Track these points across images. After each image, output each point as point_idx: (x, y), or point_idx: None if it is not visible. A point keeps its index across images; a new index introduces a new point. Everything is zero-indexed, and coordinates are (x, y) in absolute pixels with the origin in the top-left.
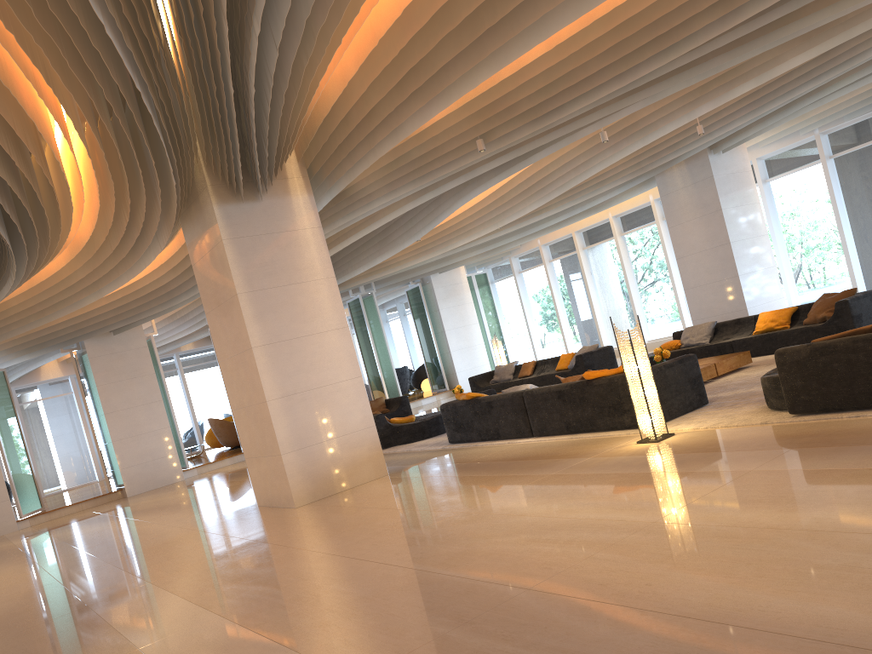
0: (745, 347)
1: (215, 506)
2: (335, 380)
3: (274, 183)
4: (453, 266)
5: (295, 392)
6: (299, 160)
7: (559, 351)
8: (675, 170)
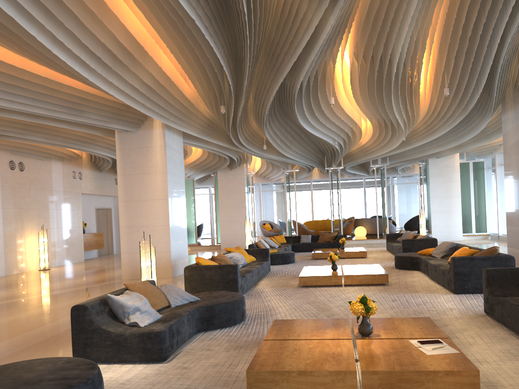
0: (430, 270)
1: None
2: (155, 224)
3: (146, 122)
4: (438, 155)
5: (134, 226)
6: None
7: None
8: (509, 112)
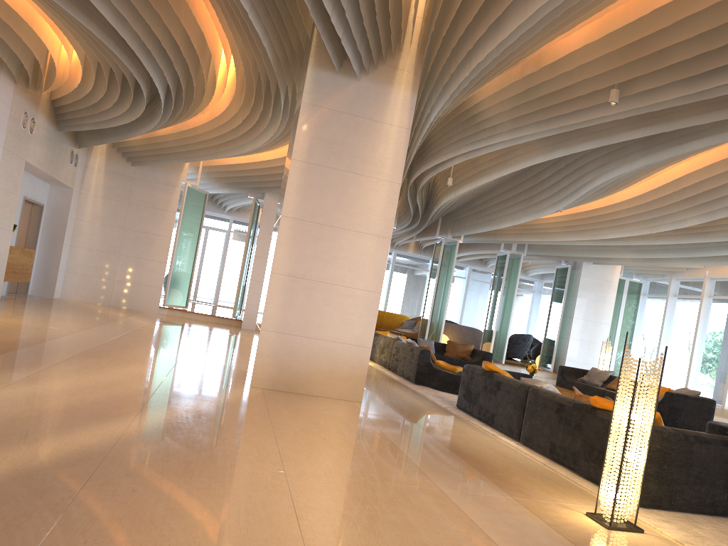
0: None
1: (238, 357)
2: (351, 284)
3: (381, 68)
4: (607, 261)
5: (304, 277)
6: (416, 54)
7: (678, 387)
8: None
